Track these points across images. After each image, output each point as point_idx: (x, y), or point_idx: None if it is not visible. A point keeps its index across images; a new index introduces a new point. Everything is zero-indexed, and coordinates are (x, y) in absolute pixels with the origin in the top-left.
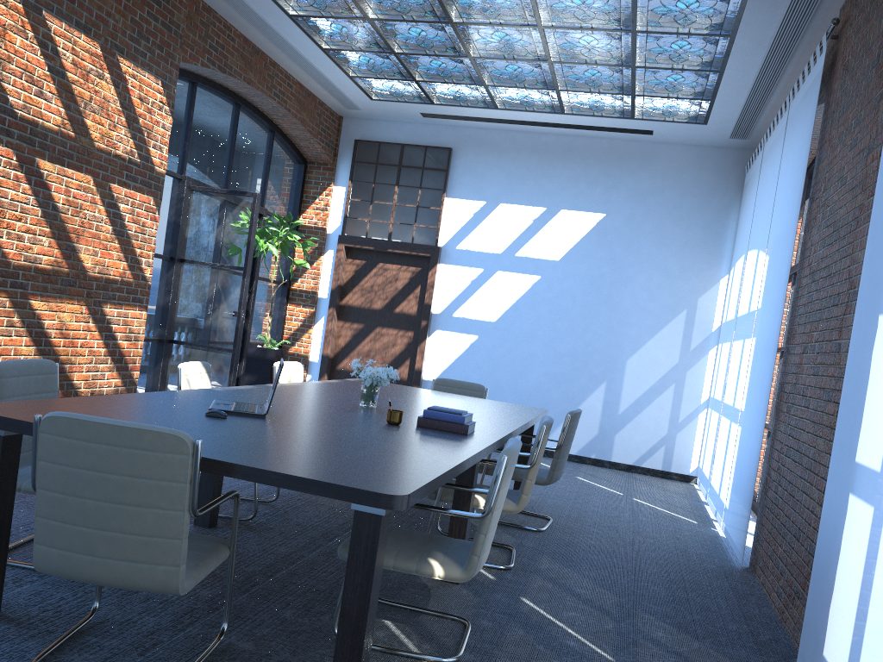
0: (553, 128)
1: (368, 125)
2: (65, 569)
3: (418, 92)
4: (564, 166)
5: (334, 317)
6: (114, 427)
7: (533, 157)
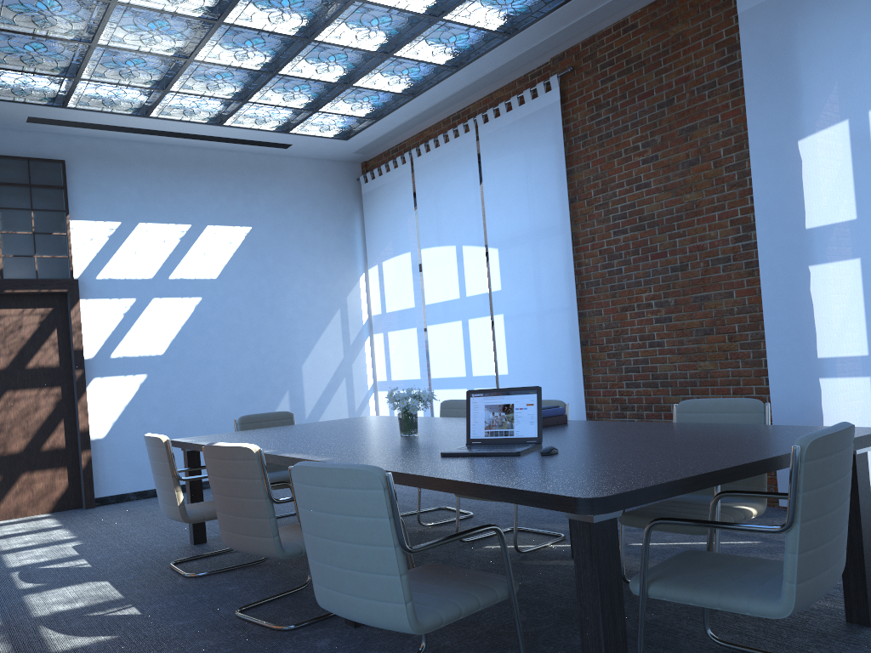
0: (189, 139)
1: None
2: (815, 595)
3: (60, 92)
4: (200, 180)
5: None
6: (842, 433)
7: (164, 170)
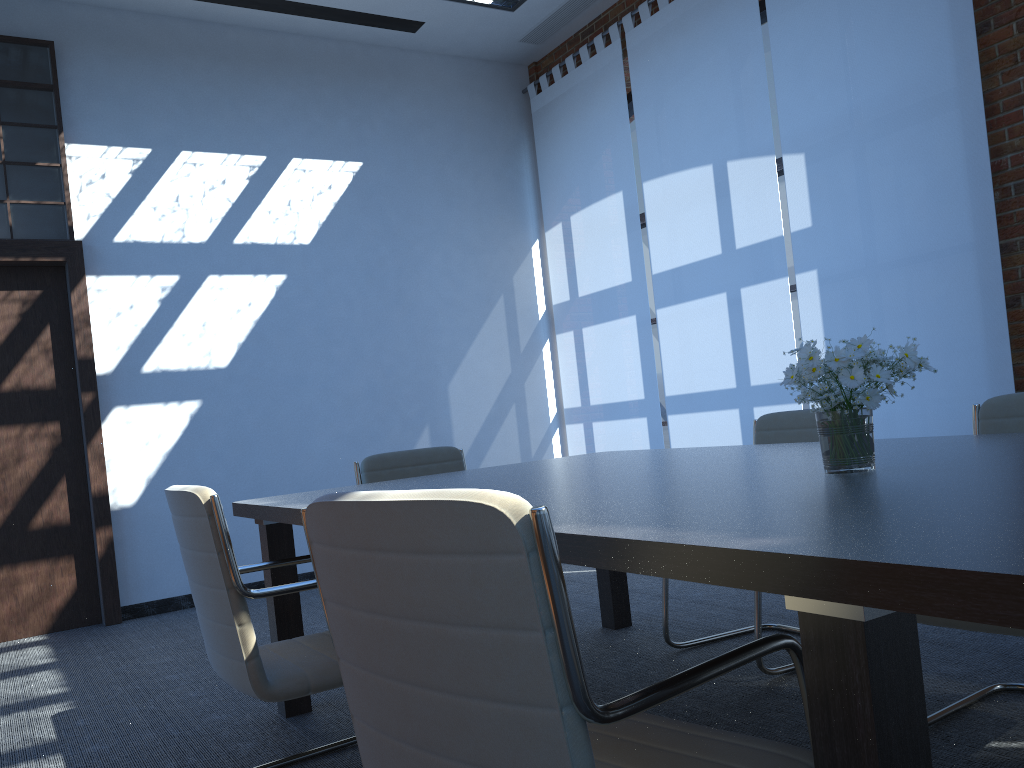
0: (258, 11)
1: None
2: None
3: None
4: (278, 84)
5: None
6: None
7: (221, 66)
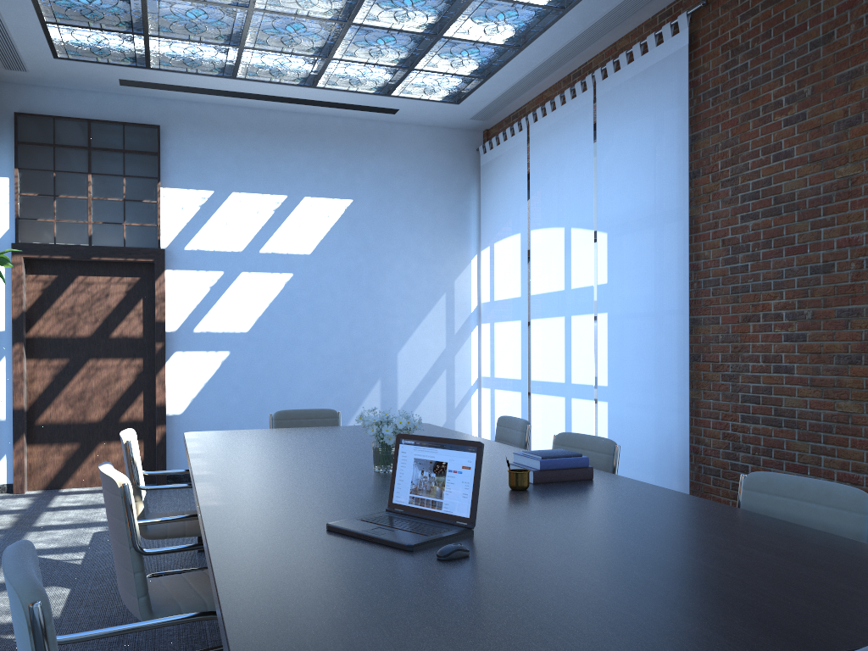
0: (287, 103)
1: (31, 93)
2: None
3: (137, 51)
4: (300, 148)
5: (23, 356)
6: None
7: (263, 137)
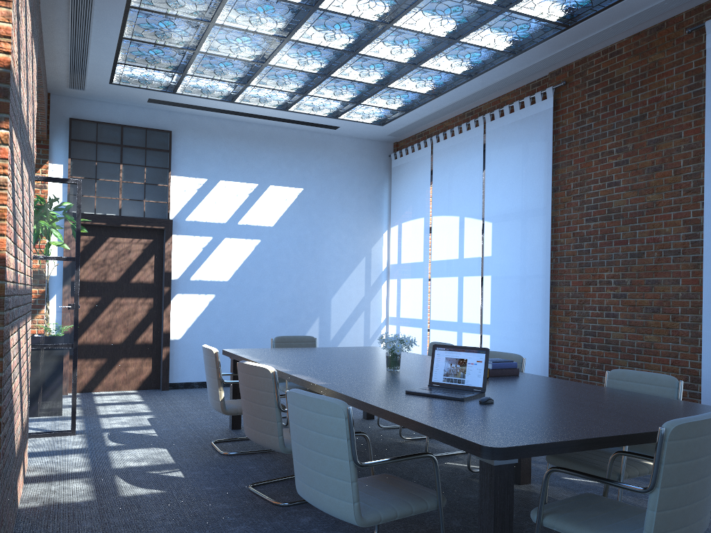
0: (262, 119)
1: (80, 104)
2: None
3: (172, 83)
4: (268, 150)
5: None
6: (708, 421)
7: (242, 142)
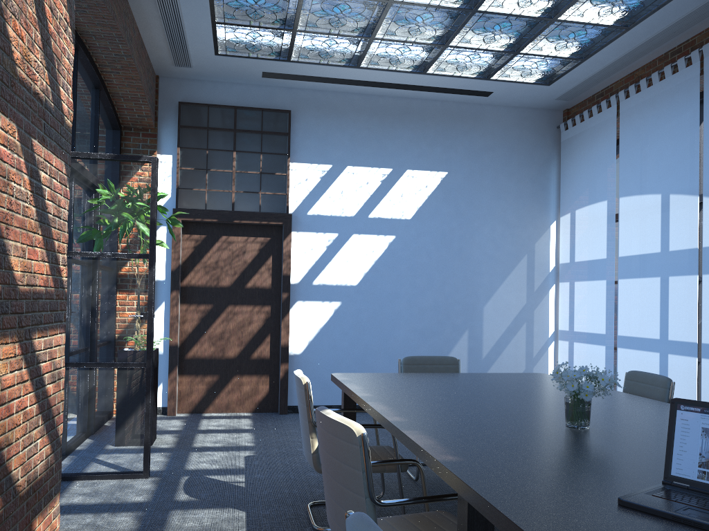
0: (396, 89)
1: (191, 86)
2: None
3: (283, 46)
4: (404, 128)
5: (179, 301)
6: None
7: (373, 119)
